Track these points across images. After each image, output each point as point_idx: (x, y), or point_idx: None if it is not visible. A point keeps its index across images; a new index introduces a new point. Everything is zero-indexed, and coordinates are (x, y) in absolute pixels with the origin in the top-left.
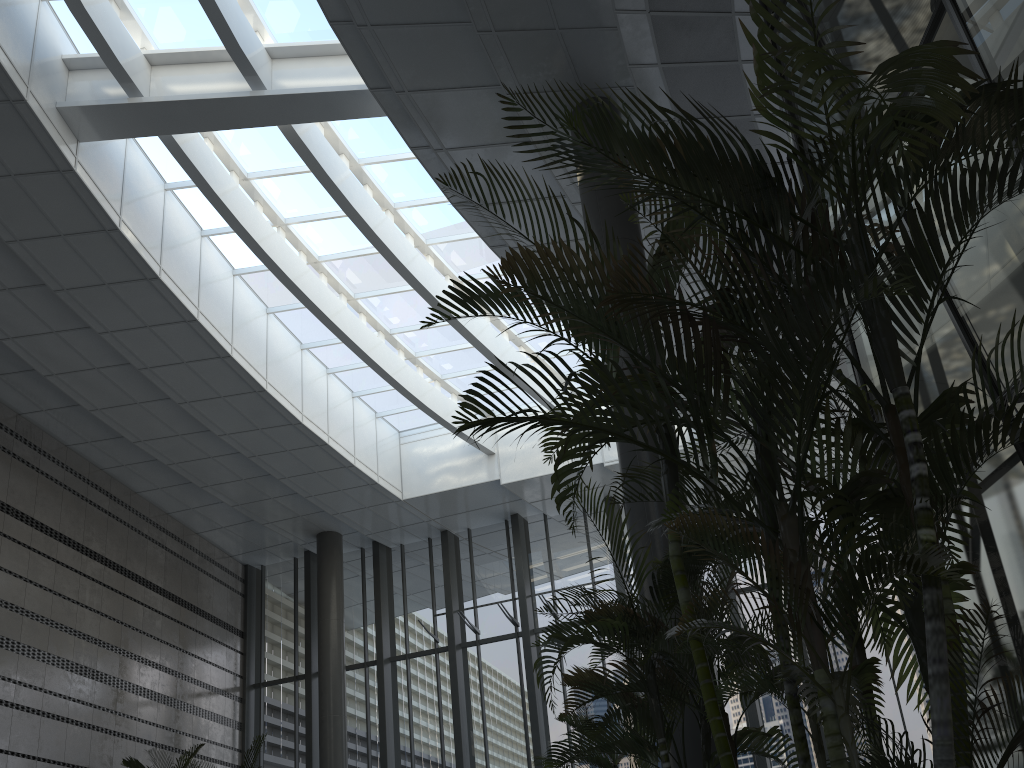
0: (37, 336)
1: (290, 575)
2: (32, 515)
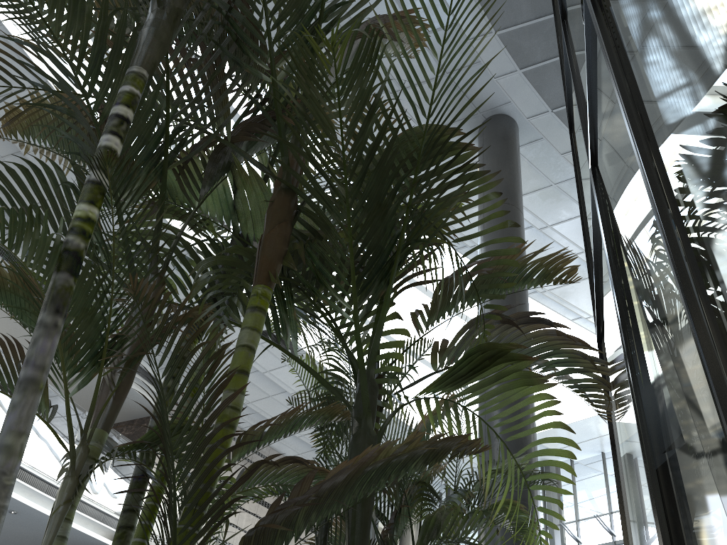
0: None
1: None
2: None
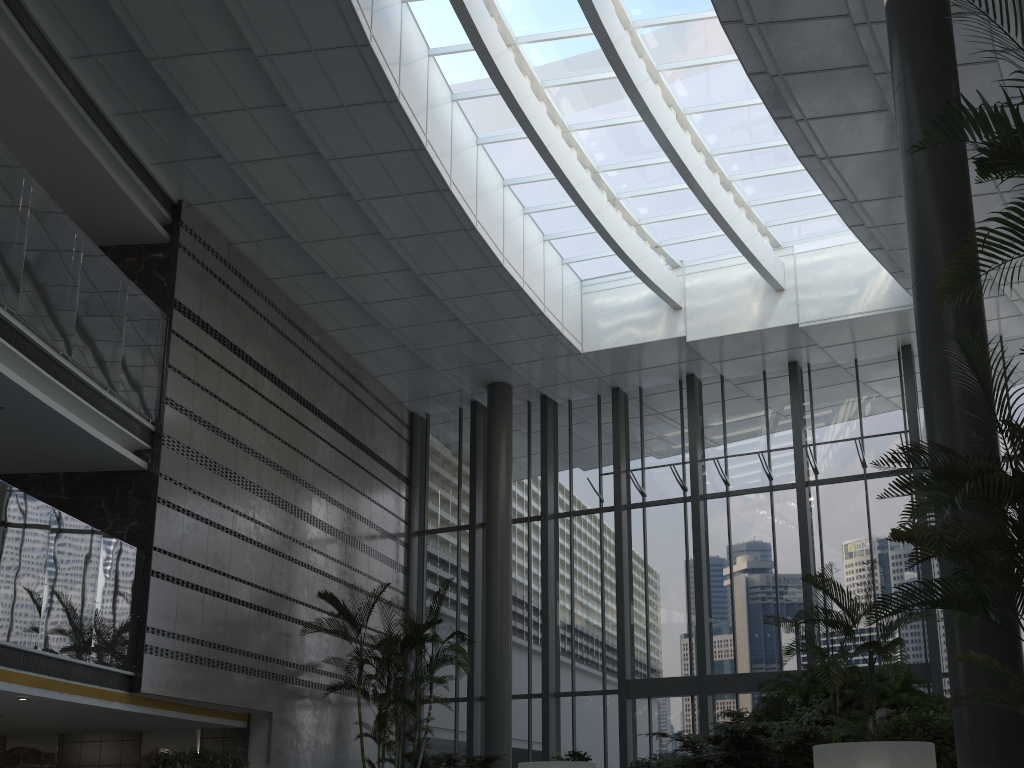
0: (265, 161)
1: (455, 425)
2: (243, 348)
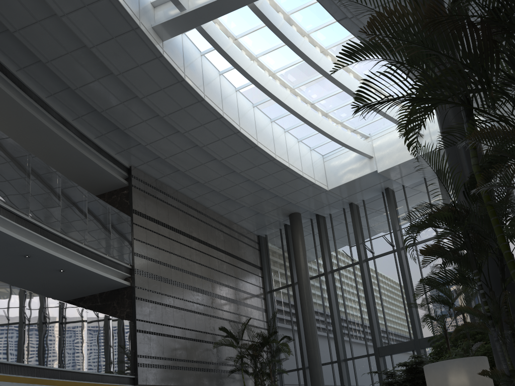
0: (158, 140)
1: (278, 237)
2: (168, 224)
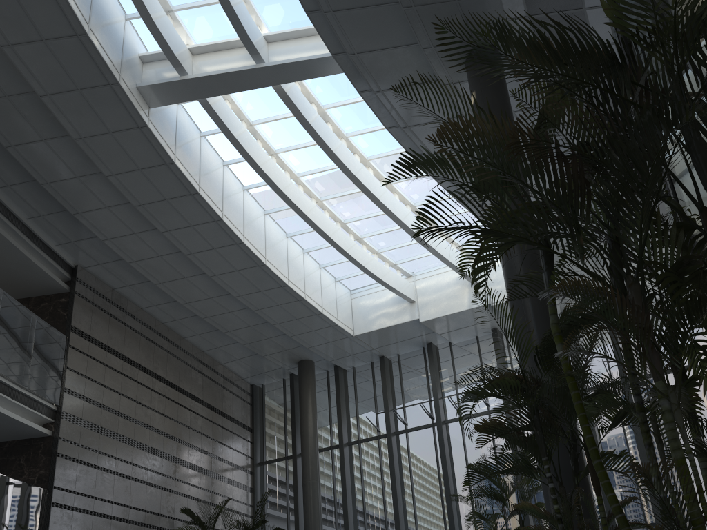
0: (124, 237)
1: (281, 390)
2: (122, 353)
